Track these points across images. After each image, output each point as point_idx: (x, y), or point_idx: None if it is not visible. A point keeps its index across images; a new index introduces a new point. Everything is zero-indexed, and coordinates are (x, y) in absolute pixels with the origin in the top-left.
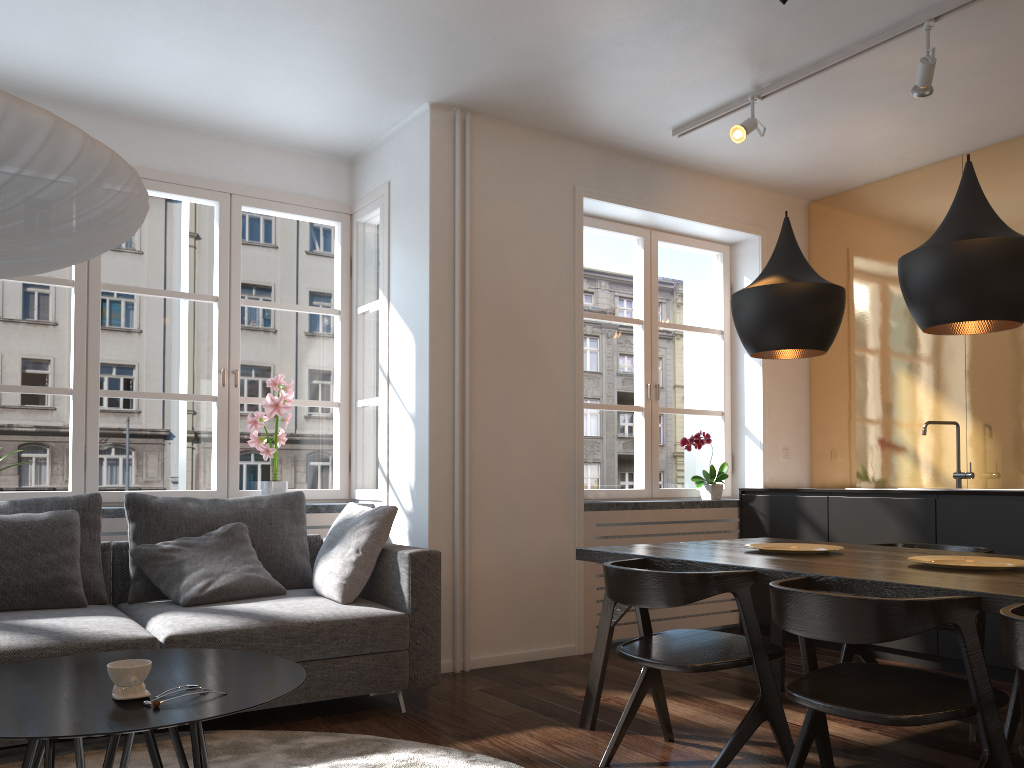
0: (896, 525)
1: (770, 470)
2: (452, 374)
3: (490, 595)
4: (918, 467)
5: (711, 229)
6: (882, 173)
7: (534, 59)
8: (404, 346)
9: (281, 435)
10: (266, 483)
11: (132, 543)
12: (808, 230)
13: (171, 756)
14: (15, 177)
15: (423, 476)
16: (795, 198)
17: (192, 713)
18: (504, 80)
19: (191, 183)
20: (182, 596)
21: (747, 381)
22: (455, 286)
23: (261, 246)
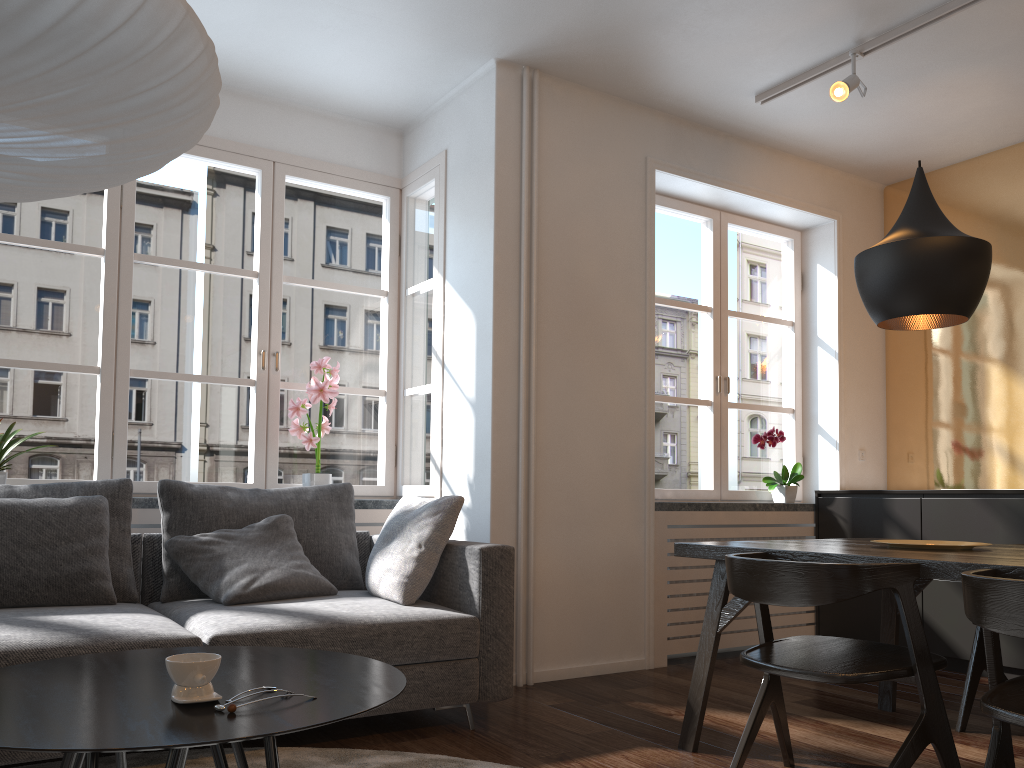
0: (1004, 529)
1: (846, 472)
2: (517, 356)
3: (555, 601)
4: (1014, 468)
5: (785, 211)
6: (972, 151)
7: (619, 4)
8: (462, 326)
9: (325, 423)
10: (308, 475)
11: (166, 535)
12: (884, 216)
13: None
14: (68, 16)
15: (484, 467)
16: (871, 181)
17: (281, 721)
18: (582, 31)
19: (232, 148)
20: (223, 593)
21: (821, 376)
22: (521, 259)
23: None
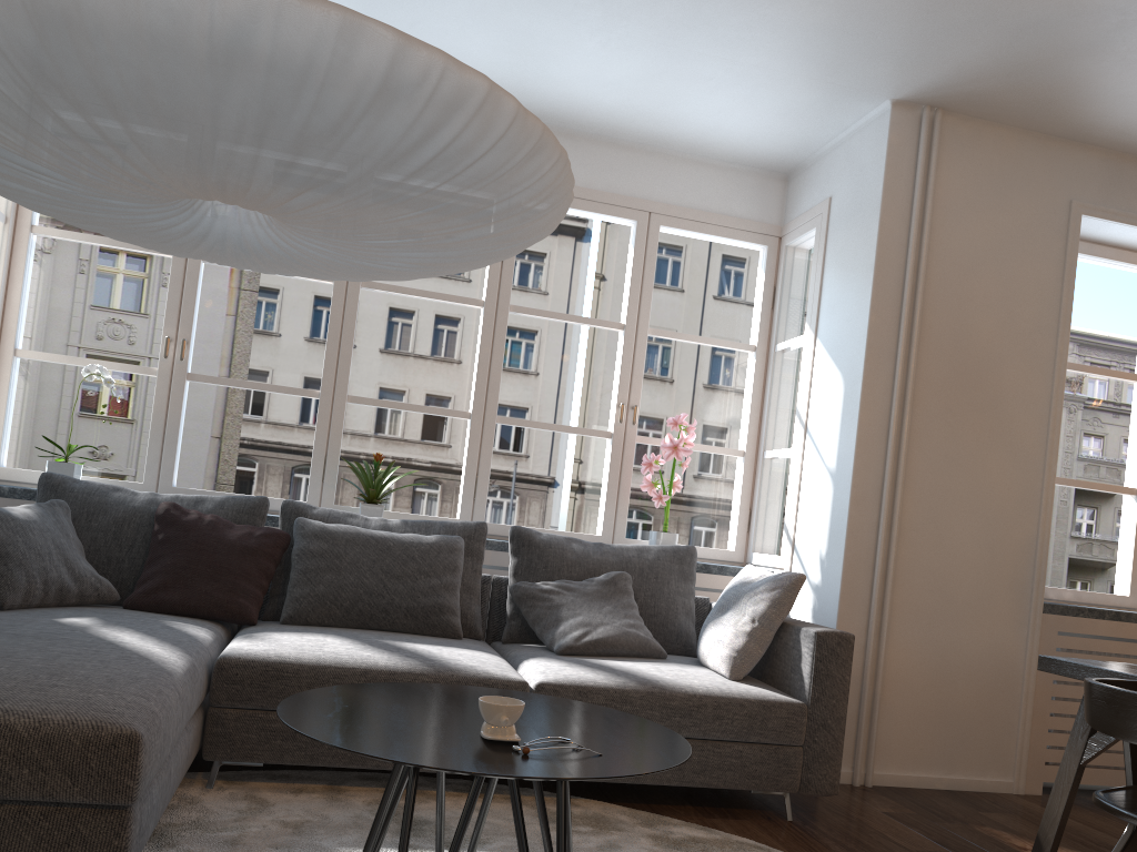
0: None
1: None
2: (886, 425)
3: (907, 699)
4: None
5: None
6: None
7: (1038, 35)
8: (829, 389)
9: (676, 481)
10: (655, 533)
11: (512, 579)
12: None
13: (529, 815)
14: (444, 150)
15: (838, 544)
16: None
17: (563, 769)
18: (993, 66)
19: (610, 200)
20: (556, 643)
21: None
22: (901, 320)
23: (665, 291)
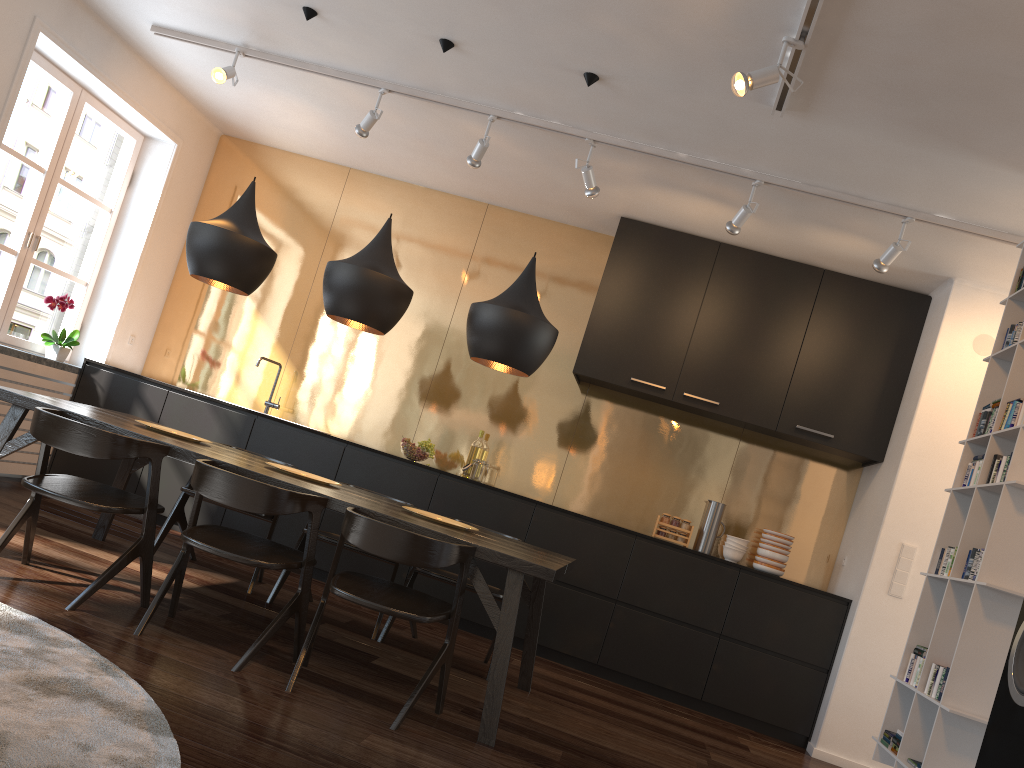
0: (219, 429)
1: (115, 350)
2: None
3: None
4: (239, 387)
5: (139, 118)
6: (291, 148)
7: None
8: None
9: None
10: None
11: None
12: (214, 157)
13: None
14: None
15: None
16: (214, 126)
17: None
18: None
19: None
20: None
21: (121, 265)
22: None
23: None
